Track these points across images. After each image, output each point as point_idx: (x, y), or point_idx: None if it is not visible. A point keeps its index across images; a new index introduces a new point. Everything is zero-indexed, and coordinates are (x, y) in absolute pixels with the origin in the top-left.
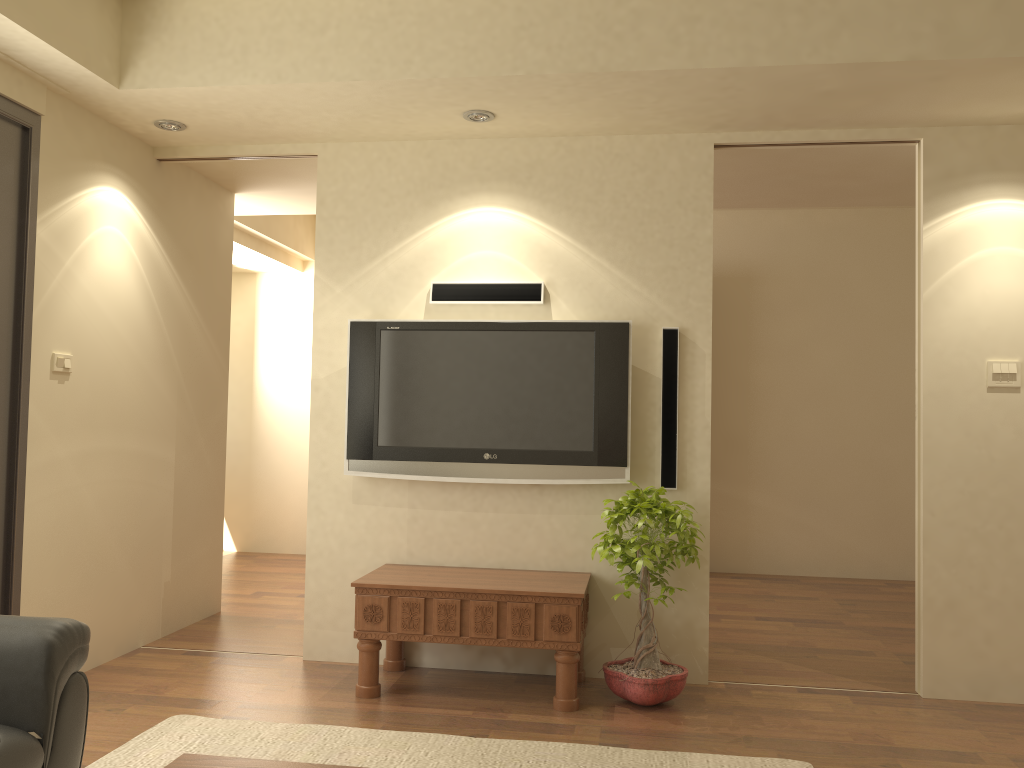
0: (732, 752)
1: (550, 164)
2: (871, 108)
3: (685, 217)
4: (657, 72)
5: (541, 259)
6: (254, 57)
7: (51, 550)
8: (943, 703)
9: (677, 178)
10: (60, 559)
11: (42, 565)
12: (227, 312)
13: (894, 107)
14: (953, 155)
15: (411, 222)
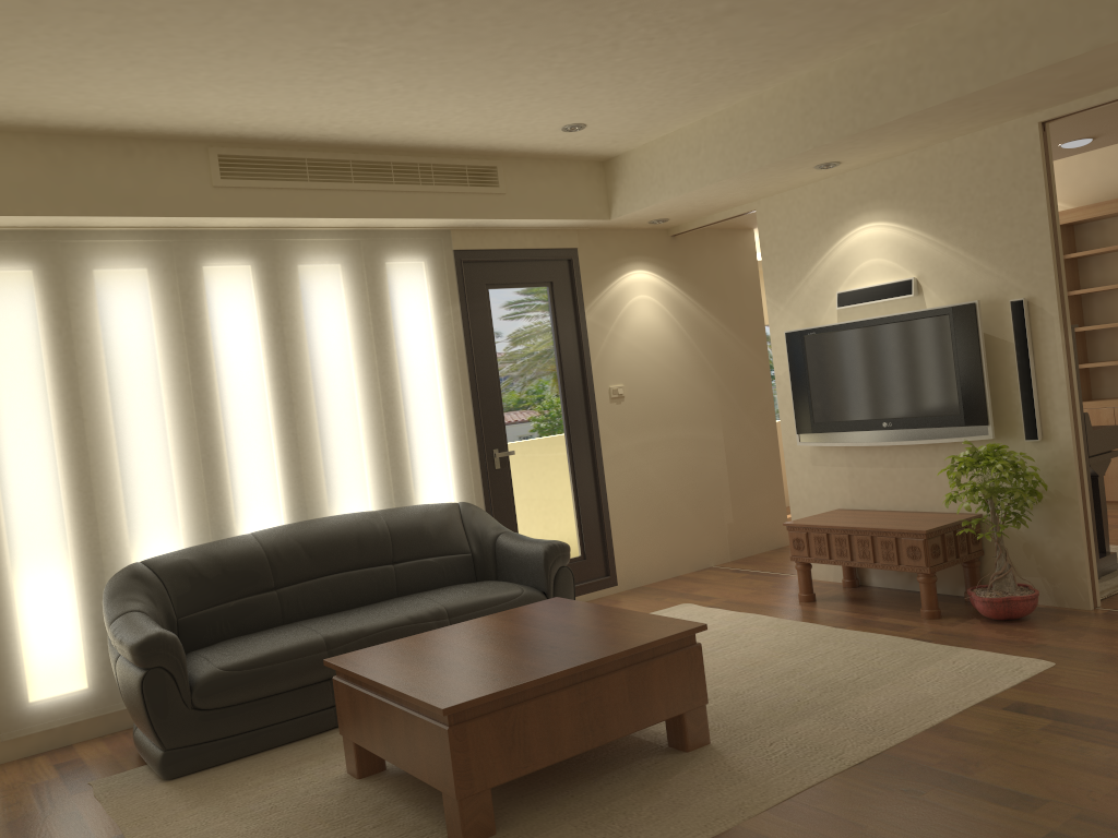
0: (1005, 652)
1: (908, 177)
2: None
3: (1021, 197)
4: (899, 119)
5: (911, 258)
6: (667, 180)
7: (628, 504)
8: None
9: (1009, 163)
10: (636, 510)
11: (623, 513)
12: (760, 321)
13: None
14: None
15: (819, 247)
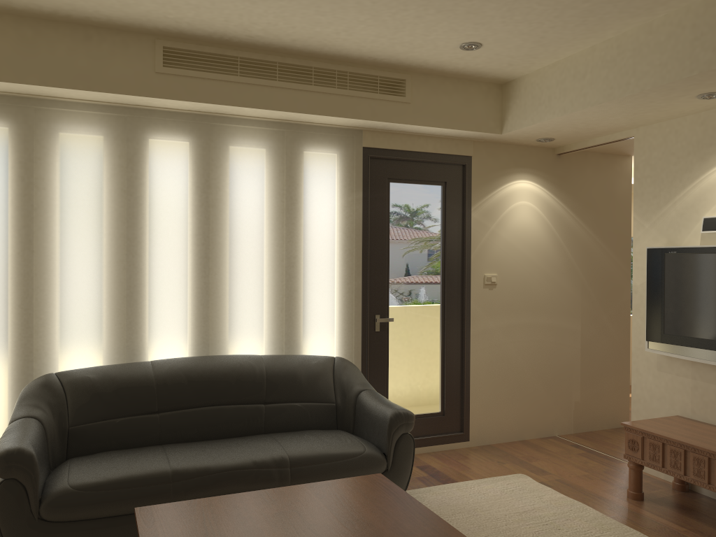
0: None
1: None
2: None
3: None
4: None
5: None
6: (553, 102)
7: (488, 375)
8: None
9: None
10: (494, 380)
11: (482, 382)
12: (627, 234)
13: None
14: None
15: (690, 174)
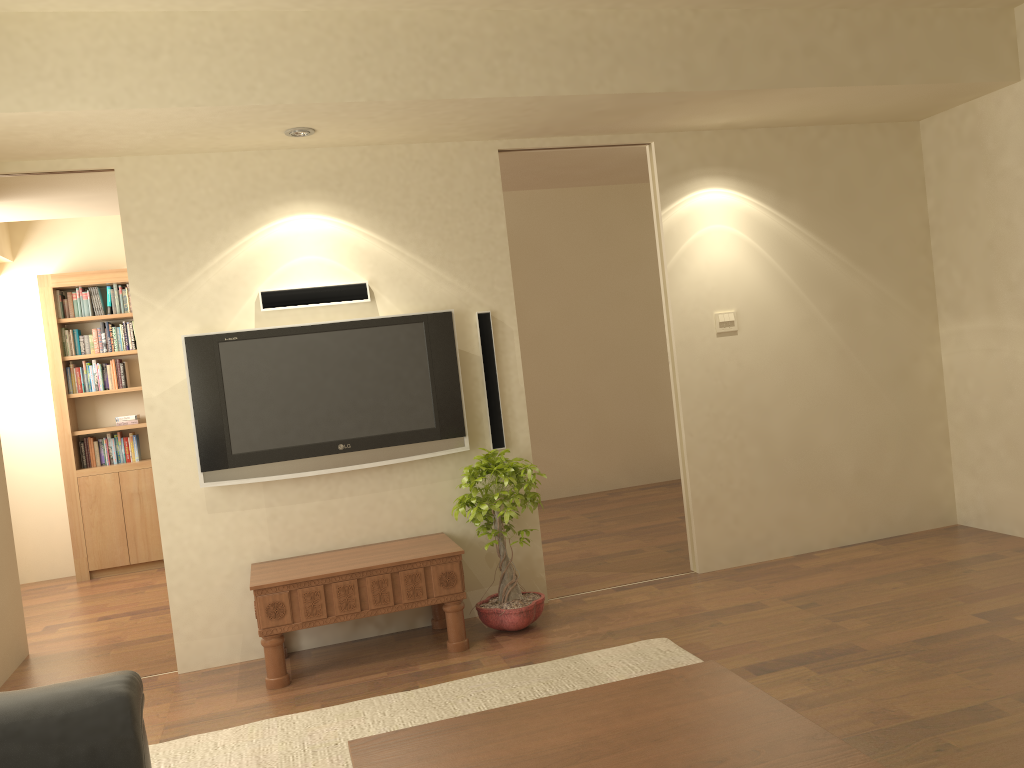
0: (609, 645)
1: (358, 172)
2: (624, 121)
3: (482, 214)
4: (480, 99)
5: (361, 260)
6: (80, 81)
7: None
8: (714, 574)
9: (471, 181)
10: None
11: None
12: None
13: (640, 120)
14: (676, 155)
15: (228, 233)
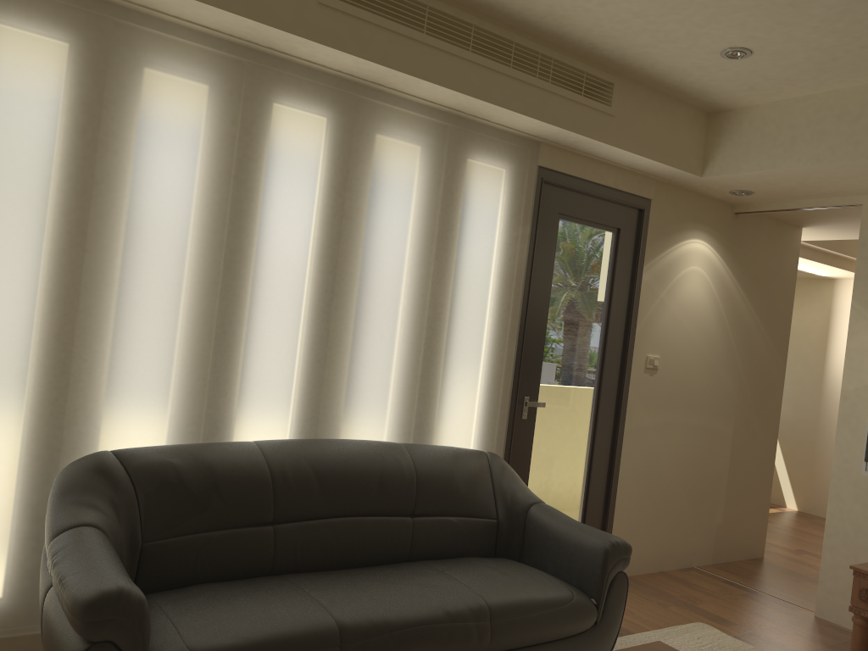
0: None
1: None
2: None
3: None
4: None
5: None
6: (799, 145)
7: (635, 485)
8: None
9: None
10: (641, 493)
11: (629, 494)
12: (787, 322)
13: None
14: None
15: None
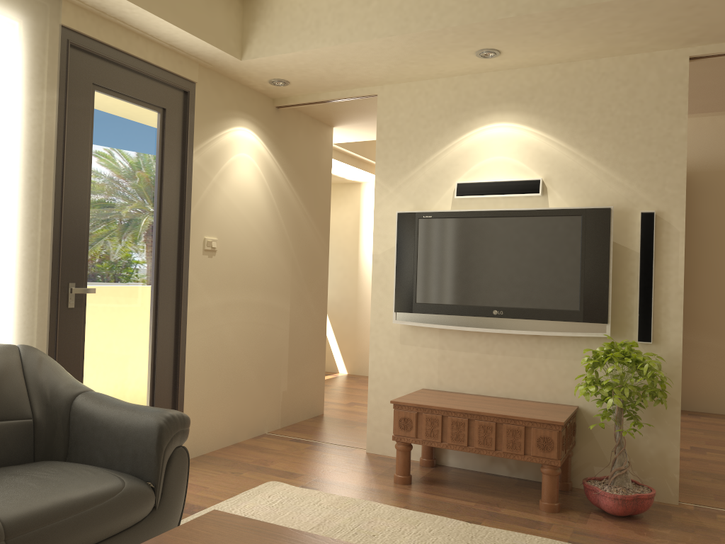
0: None
1: (548, 86)
2: None
3: (662, 120)
4: (625, 0)
5: (540, 161)
6: (323, 28)
7: (204, 365)
8: None
9: (655, 88)
10: (210, 372)
11: (198, 375)
12: (327, 209)
13: None
14: None
15: (442, 138)
